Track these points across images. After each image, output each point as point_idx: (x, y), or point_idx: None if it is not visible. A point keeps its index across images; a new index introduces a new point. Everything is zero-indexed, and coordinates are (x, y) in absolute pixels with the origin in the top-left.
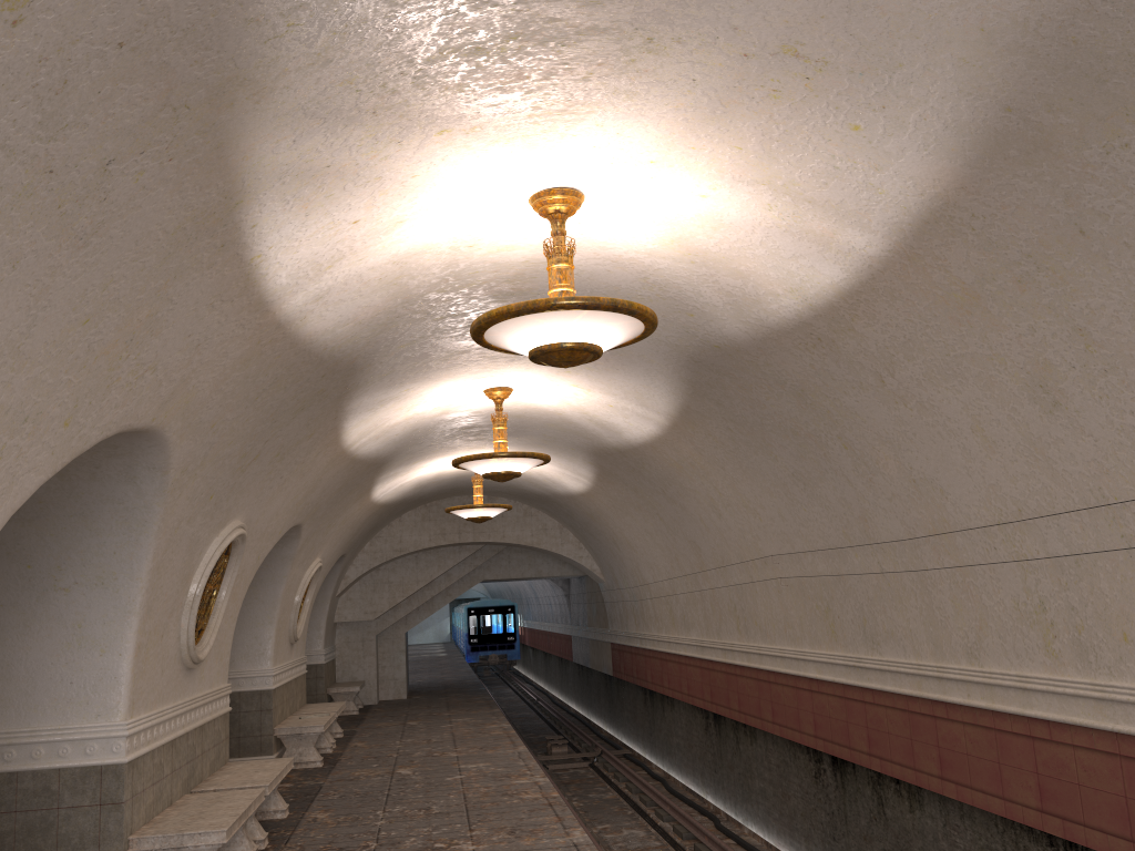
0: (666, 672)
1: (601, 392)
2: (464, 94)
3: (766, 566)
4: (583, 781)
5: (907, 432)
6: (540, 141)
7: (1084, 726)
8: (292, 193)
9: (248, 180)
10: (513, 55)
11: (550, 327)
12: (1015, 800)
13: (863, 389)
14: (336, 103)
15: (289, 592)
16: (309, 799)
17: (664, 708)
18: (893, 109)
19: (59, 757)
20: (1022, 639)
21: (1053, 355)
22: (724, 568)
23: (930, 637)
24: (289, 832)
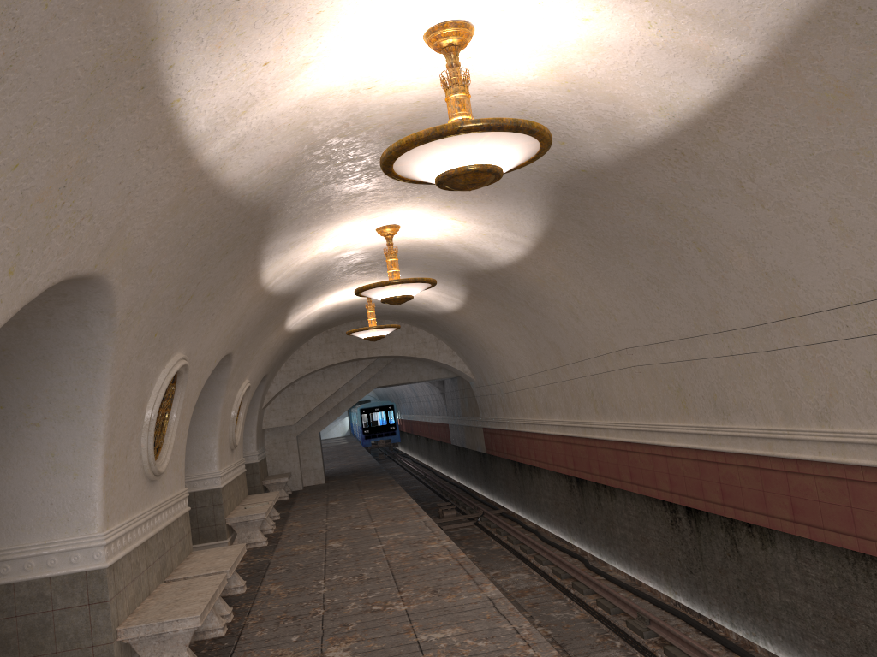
0: (533, 447)
1: (475, 223)
2: None
3: (620, 358)
4: (472, 537)
5: (762, 231)
6: None
7: None
8: (205, 30)
9: (161, 13)
10: None
11: (456, 151)
12: (869, 537)
13: (722, 196)
14: None
15: (226, 409)
16: (261, 574)
17: (532, 476)
18: None
19: (48, 567)
20: (874, 403)
21: None
22: (581, 362)
23: (780, 406)
24: (249, 605)
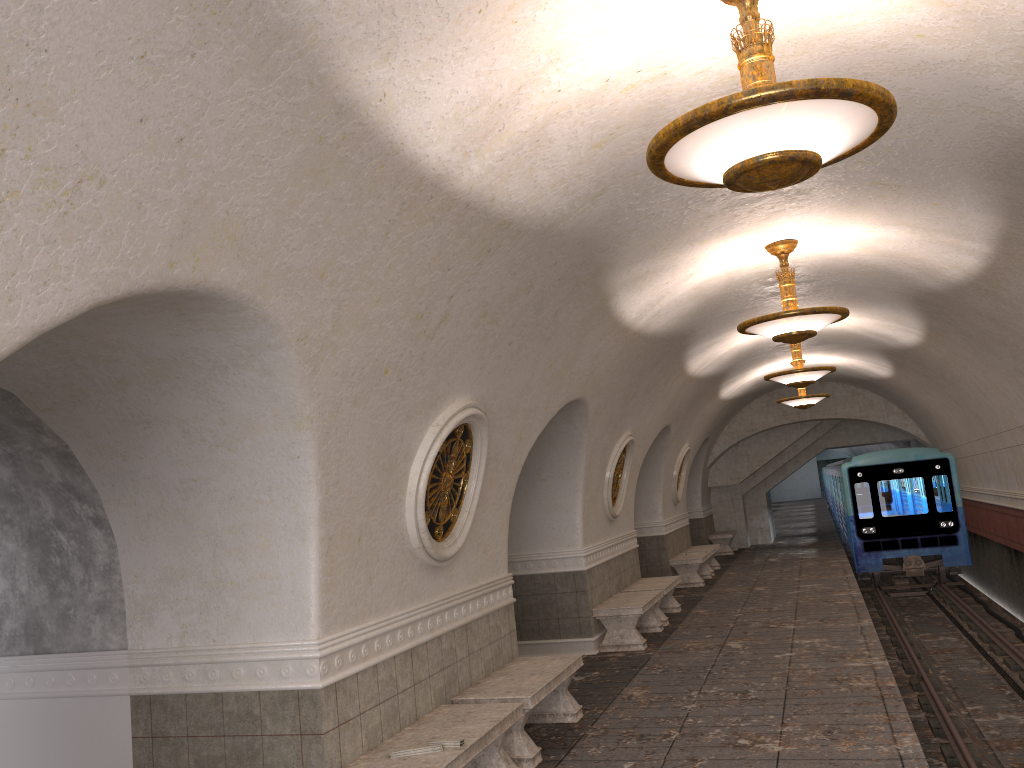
0: (979, 517)
1: (868, 318)
2: (709, 228)
3: (1022, 433)
4: (918, 605)
5: None
6: (758, 229)
7: None
8: (631, 286)
9: (611, 290)
10: (728, 212)
11: (779, 326)
12: None
13: None
14: (645, 253)
15: (668, 469)
16: (694, 603)
17: (983, 547)
18: (949, 197)
19: (552, 567)
20: None
21: None
22: (999, 435)
23: None
24: (681, 619)
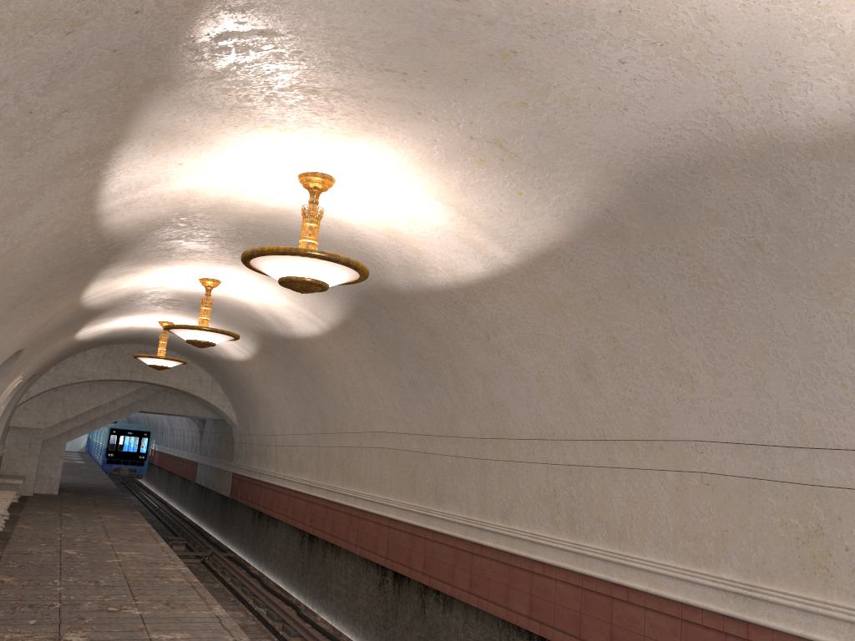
0: (277, 500)
1: (286, 298)
2: (292, 111)
3: (374, 438)
4: (196, 573)
5: (495, 372)
6: (324, 145)
7: (565, 568)
8: (153, 141)
9: (133, 130)
10: (333, 99)
11: (301, 266)
12: (514, 610)
13: (475, 339)
14: (212, 99)
15: None
16: None
17: (269, 526)
18: (545, 190)
19: None
20: (538, 511)
21: (595, 348)
22: (341, 434)
23: (480, 502)
24: None
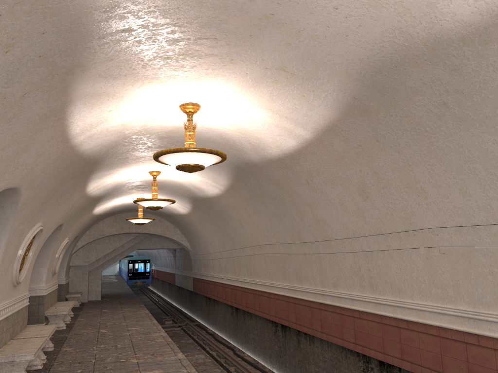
0: (216, 290)
1: (198, 175)
2: (160, 71)
3: (260, 249)
4: (178, 335)
5: (316, 202)
6: (186, 87)
7: (371, 312)
8: (88, 101)
9: (73, 97)
10: (181, 60)
11: (185, 158)
12: (346, 340)
13: (301, 184)
14: (111, 72)
15: (54, 252)
16: (62, 342)
17: (214, 305)
18: (316, 92)
19: None
20: (352, 281)
21: (367, 180)
22: (243, 248)
23: (320, 279)
24: (55, 356)
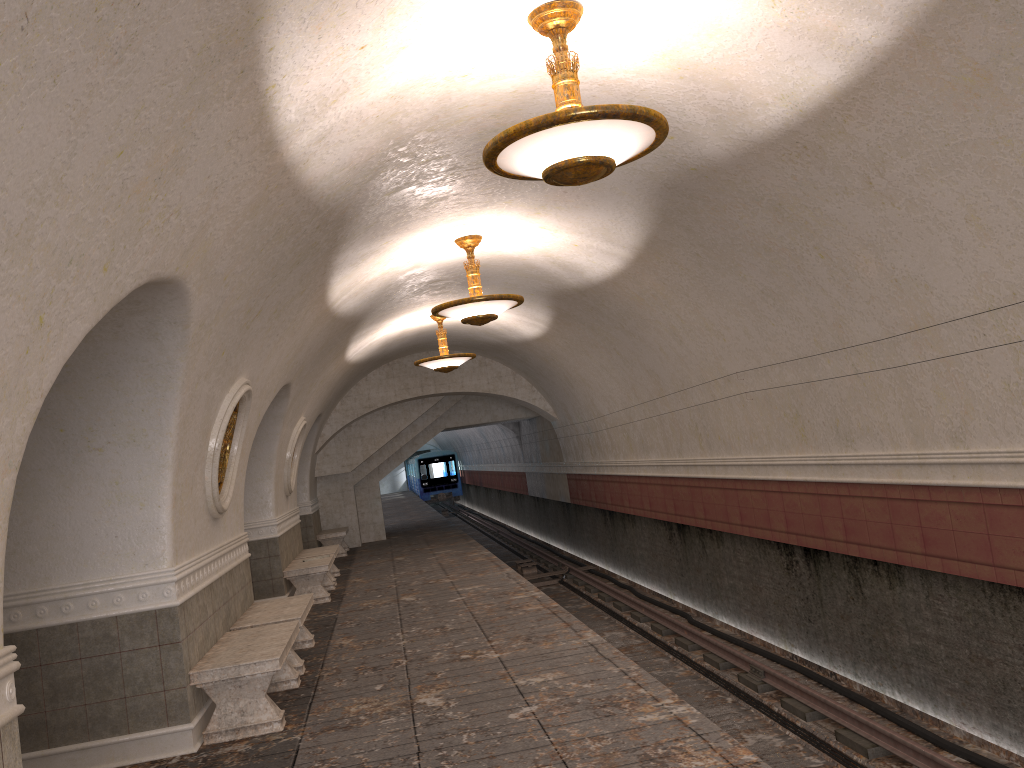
0: (626, 493)
1: (567, 232)
2: None
3: (729, 384)
4: (557, 596)
5: (892, 232)
6: None
7: None
8: (308, 10)
9: None
10: None
11: (568, 141)
12: (1007, 566)
13: (848, 194)
14: None
15: (282, 448)
16: (329, 629)
17: (625, 526)
18: None
19: (114, 606)
20: (1013, 418)
21: None
22: (684, 392)
23: (910, 428)
24: (321, 658)
